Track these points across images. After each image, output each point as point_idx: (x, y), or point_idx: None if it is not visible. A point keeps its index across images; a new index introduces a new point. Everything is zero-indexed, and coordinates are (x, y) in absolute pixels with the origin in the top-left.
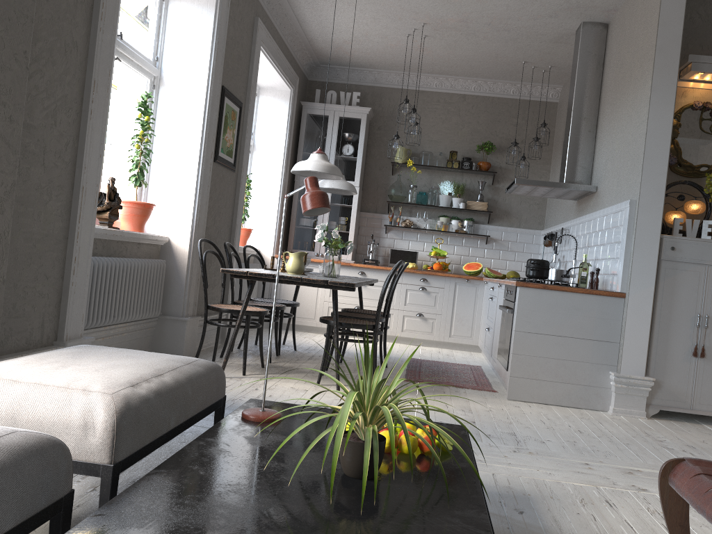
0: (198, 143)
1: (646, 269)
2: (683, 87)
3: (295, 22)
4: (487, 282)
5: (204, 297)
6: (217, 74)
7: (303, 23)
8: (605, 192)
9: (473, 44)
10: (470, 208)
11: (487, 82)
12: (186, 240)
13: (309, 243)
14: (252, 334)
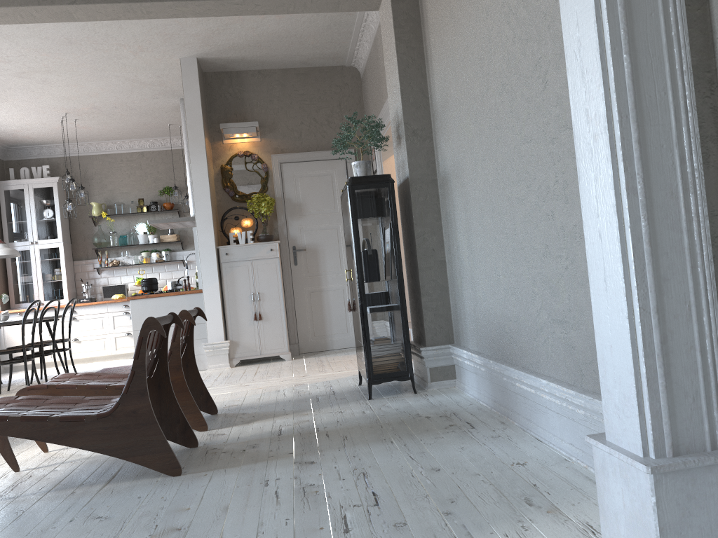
0: None
1: (211, 271)
2: (230, 143)
3: None
4: None
5: None
6: None
7: None
8: None
9: (118, 119)
10: (163, 241)
11: (157, 139)
12: None
13: (28, 296)
14: None
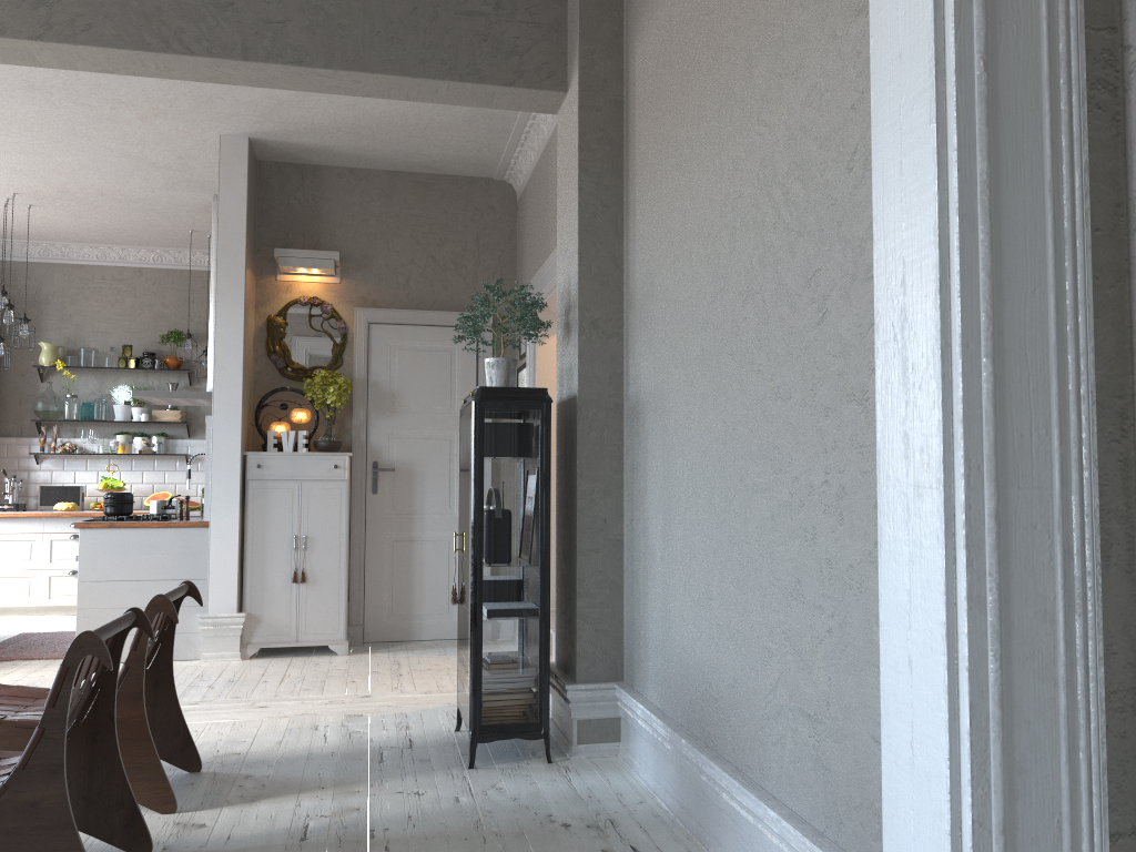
0: None
1: (228, 492)
2: (288, 281)
3: None
4: None
5: None
6: None
7: None
8: None
9: (105, 214)
10: (157, 419)
11: (169, 251)
12: None
13: None
14: None
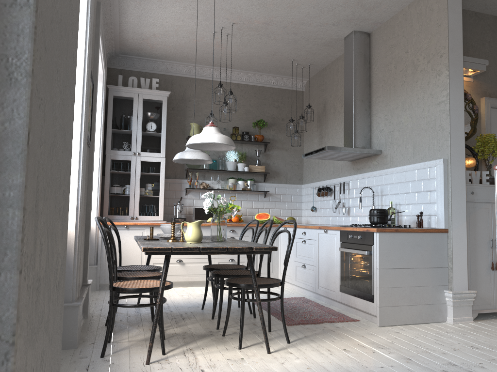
0: (78, 117)
1: (460, 209)
2: None
3: (115, 13)
4: (286, 228)
5: (110, 278)
6: (90, 49)
7: (123, 14)
8: (396, 154)
9: (262, 43)
10: (252, 170)
11: (255, 74)
12: (72, 220)
13: (123, 208)
14: (94, 301)
